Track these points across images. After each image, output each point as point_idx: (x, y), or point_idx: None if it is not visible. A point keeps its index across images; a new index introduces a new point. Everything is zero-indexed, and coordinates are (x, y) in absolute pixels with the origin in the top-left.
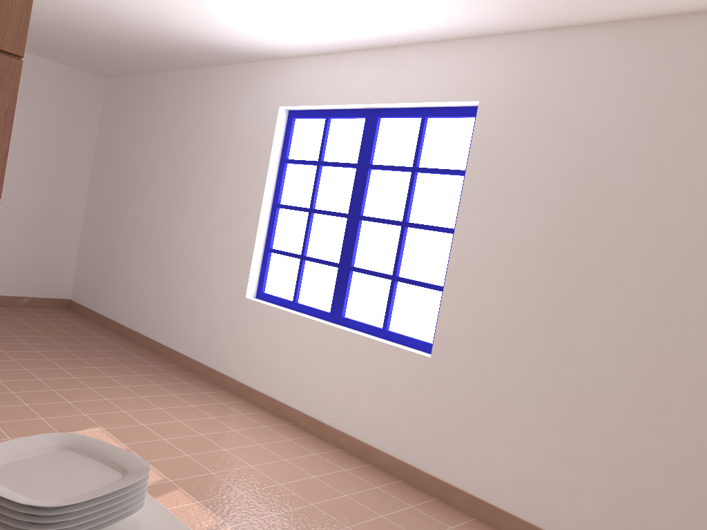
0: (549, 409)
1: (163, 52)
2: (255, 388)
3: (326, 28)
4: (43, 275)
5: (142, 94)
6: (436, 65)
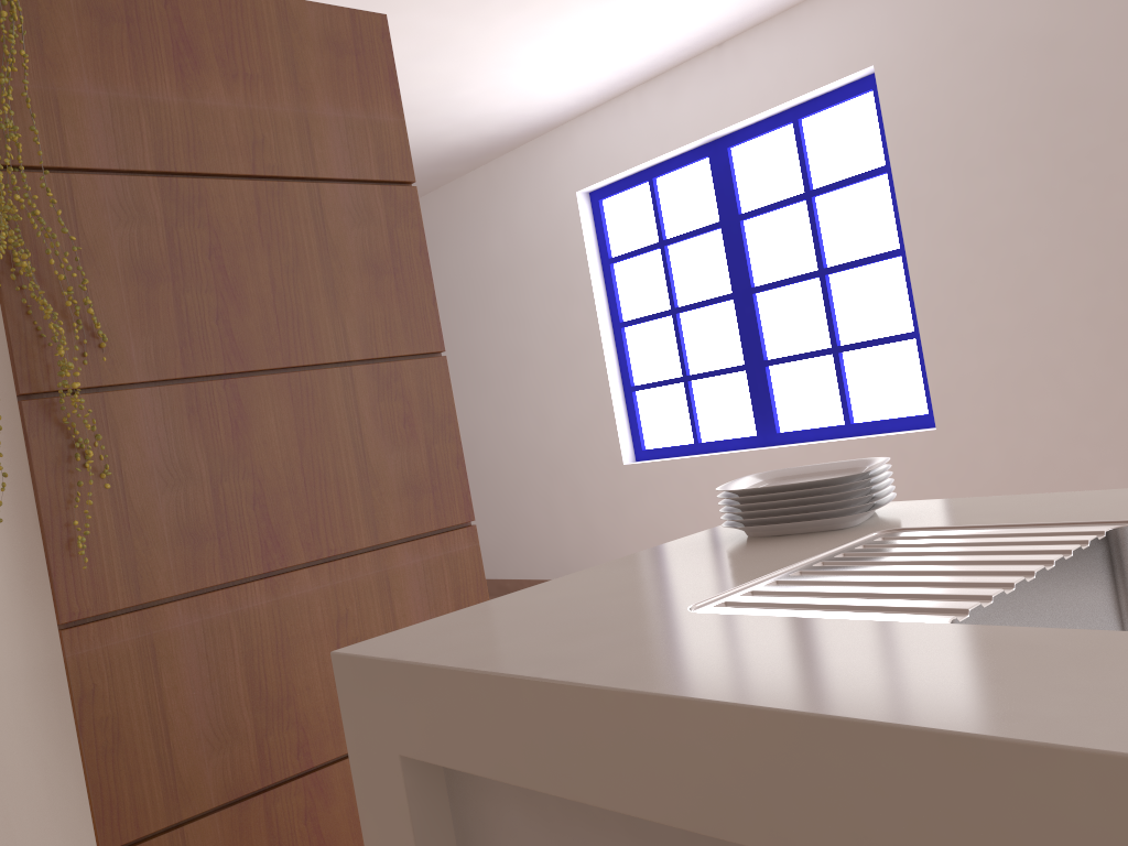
0: None
1: None
2: None
3: (622, 57)
4: None
5: None
6: (790, 44)
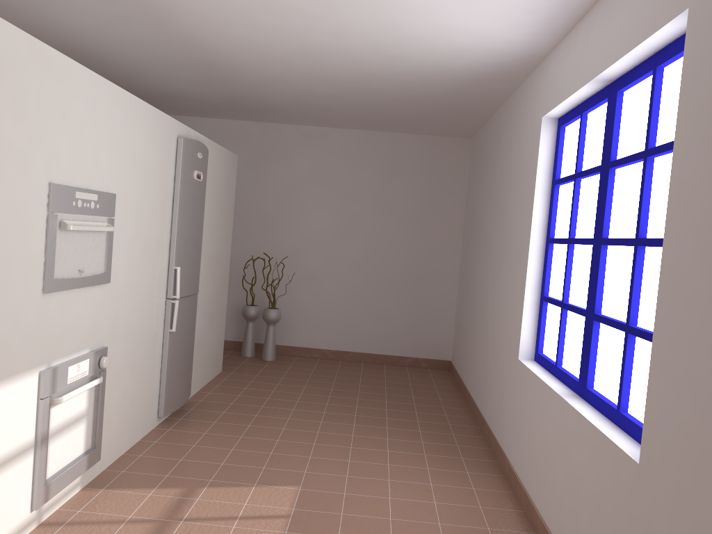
0: None
1: (458, 95)
2: (519, 477)
3: None
4: (424, 336)
5: (483, 144)
6: None
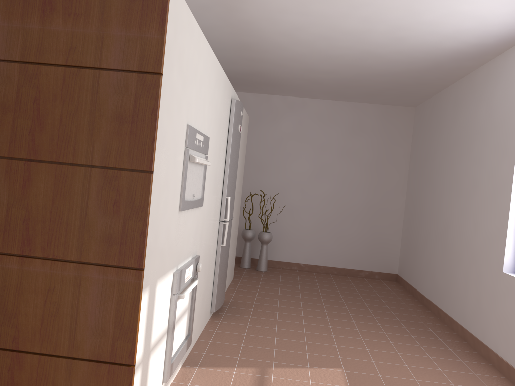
0: None
1: (429, 71)
2: (512, 366)
3: None
4: (377, 255)
5: (433, 110)
6: None
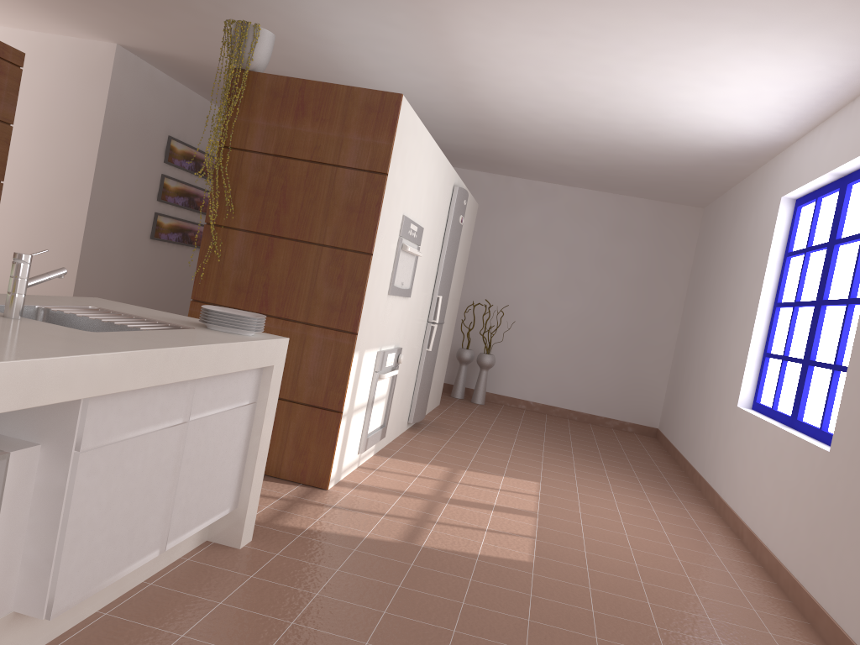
0: None
1: (701, 168)
2: (728, 504)
3: (768, 103)
4: (633, 401)
5: (717, 215)
6: None
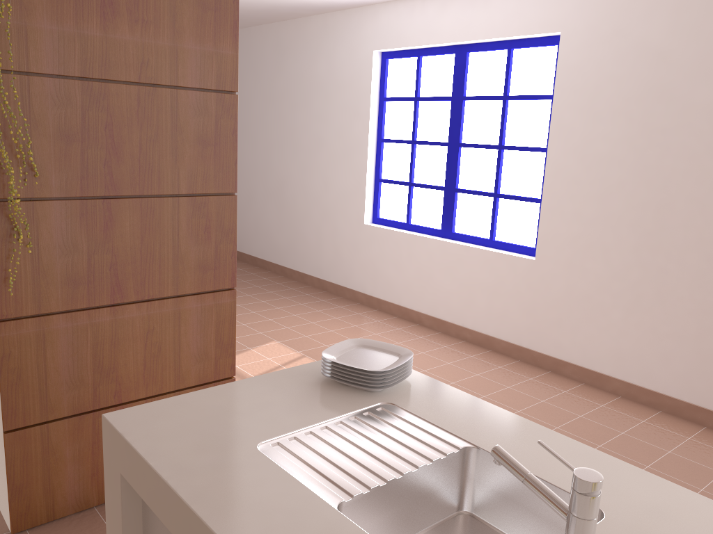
0: (640, 293)
1: (259, 12)
2: (382, 299)
3: None
4: None
5: (239, 48)
6: (517, 1)
